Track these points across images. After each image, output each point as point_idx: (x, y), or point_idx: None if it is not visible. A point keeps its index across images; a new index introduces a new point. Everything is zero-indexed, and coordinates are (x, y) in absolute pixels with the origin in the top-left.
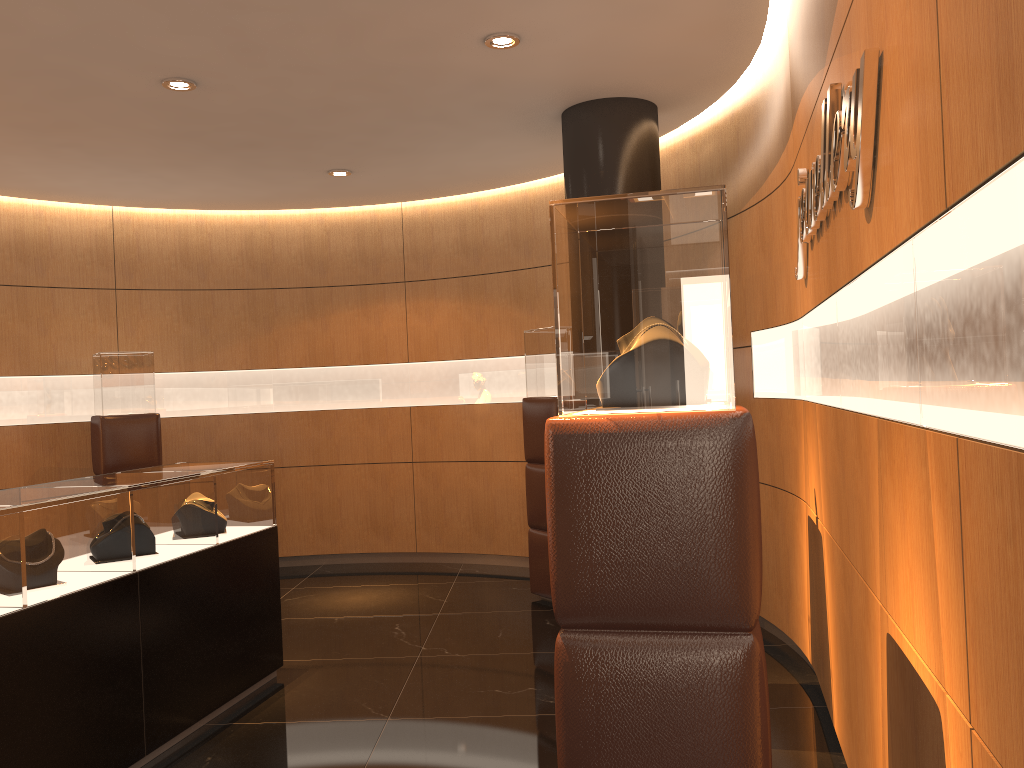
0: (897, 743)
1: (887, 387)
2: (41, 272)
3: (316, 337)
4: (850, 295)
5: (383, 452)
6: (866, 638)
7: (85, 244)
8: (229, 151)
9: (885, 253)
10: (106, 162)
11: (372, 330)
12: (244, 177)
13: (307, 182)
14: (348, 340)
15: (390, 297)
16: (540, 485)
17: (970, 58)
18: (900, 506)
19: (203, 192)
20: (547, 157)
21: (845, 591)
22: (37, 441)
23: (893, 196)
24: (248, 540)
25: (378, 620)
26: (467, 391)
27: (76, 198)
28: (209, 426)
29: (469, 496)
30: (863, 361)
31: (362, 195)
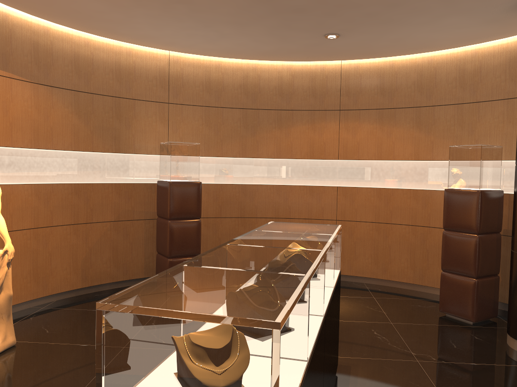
0: None
1: None
2: (128, 89)
3: (281, 140)
4: None
5: (318, 213)
6: None
7: (153, 74)
8: (280, 14)
9: None
10: (195, 18)
11: (316, 138)
12: (269, 35)
13: (303, 42)
14: (301, 143)
15: (329, 119)
16: (457, 245)
17: None
18: None
19: (233, 45)
20: (472, 33)
21: None
22: (122, 193)
23: None
24: (337, 282)
25: (356, 325)
26: (376, 180)
27: (154, 44)
28: (216, 190)
29: (372, 243)
30: None
31: (326, 54)
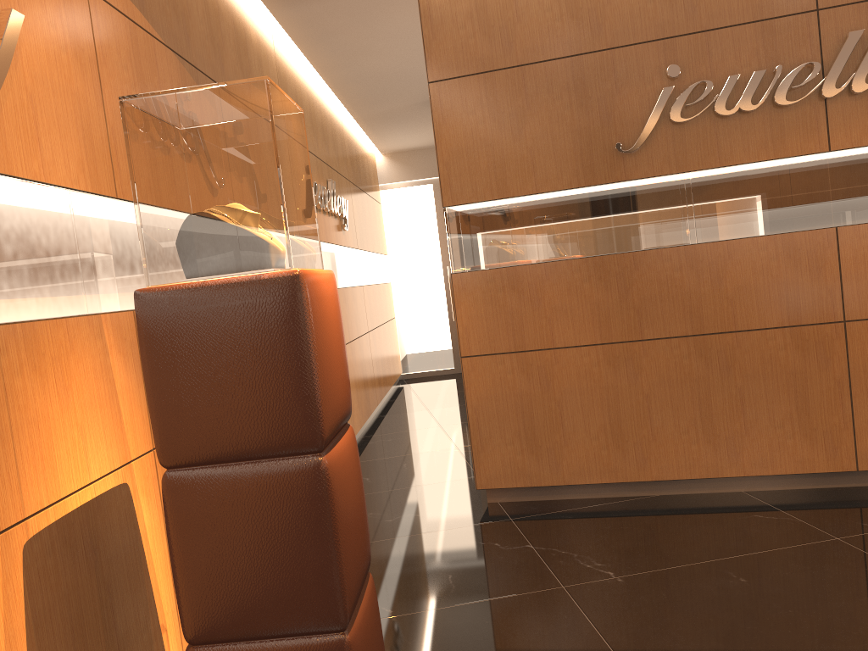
0: (56, 627)
1: (16, 292)
2: None
3: None
4: None
5: None
6: None
7: None
8: None
9: (18, 176)
10: None
11: None
12: None
13: None
14: None
15: None
16: None
17: None
18: (59, 387)
19: None
20: None
21: None
22: None
23: (38, 144)
24: None
25: None
26: None
27: None
28: None
29: None
30: None
31: None
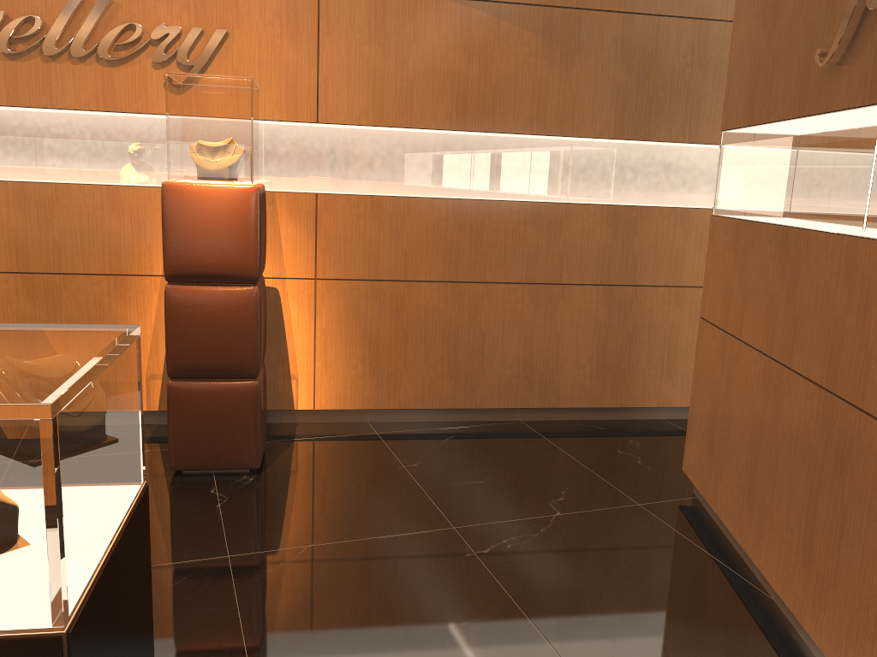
0: None
1: None
2: None
3: None
4: (98, 118)
5: None
6: (113, 304)
7: None
8: None
9: None
10: None
11: None
12: None
13: None
14: None
15: None
16: None
17: (350, 89)
18: None
19: None
20: None
21: (32, 296)
22: None
23: None
24: None
25: None
26: None
27: None
28: None
29: None
30: (135, 158)
31: None
